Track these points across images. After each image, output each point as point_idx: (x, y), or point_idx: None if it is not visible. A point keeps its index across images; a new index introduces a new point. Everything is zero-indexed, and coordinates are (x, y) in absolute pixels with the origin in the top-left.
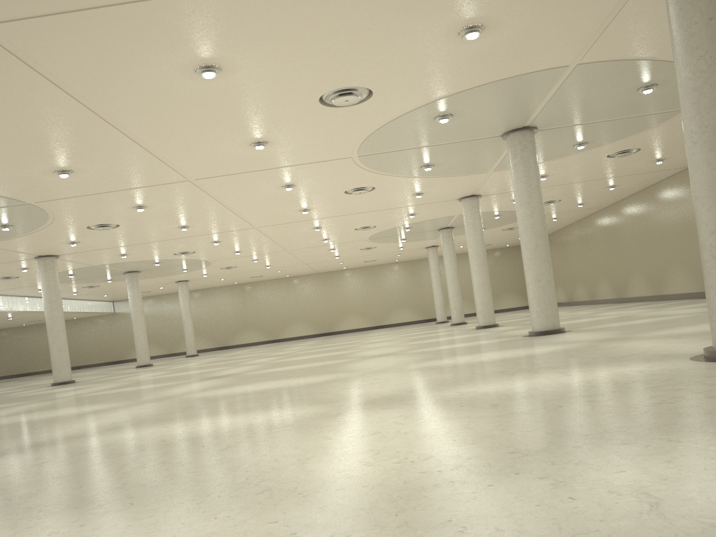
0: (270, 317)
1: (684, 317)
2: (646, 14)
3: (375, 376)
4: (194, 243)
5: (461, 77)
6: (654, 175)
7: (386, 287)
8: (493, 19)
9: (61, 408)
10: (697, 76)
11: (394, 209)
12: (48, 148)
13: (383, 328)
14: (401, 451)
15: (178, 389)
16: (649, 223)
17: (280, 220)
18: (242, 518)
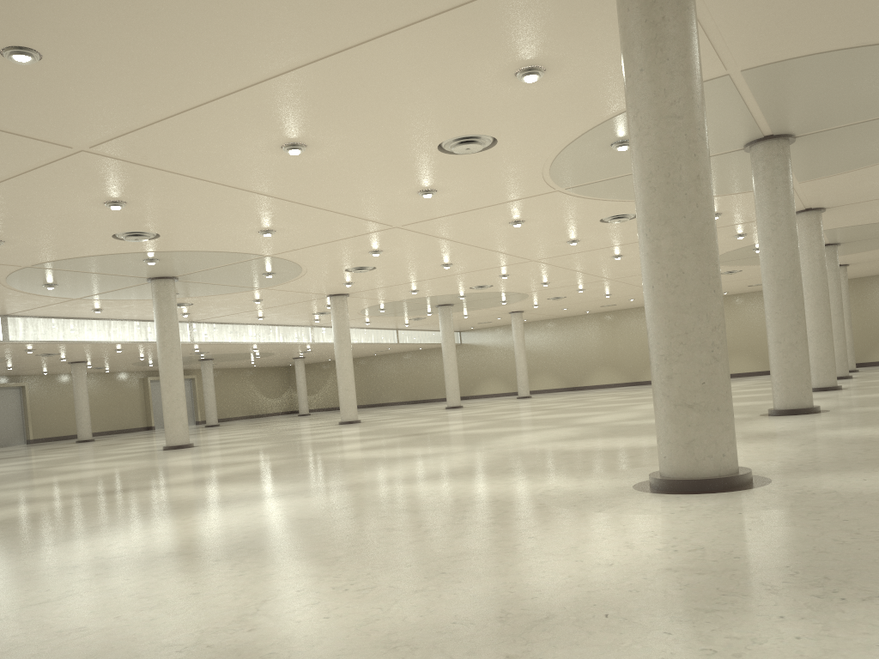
0: (631, 354)
1: None
2: (762, 12)
3: (458, 455)
4: (480, 278)
5: (586, 109)
6: None
7: None
8: (542, 59)
9: (247, 455)
10: (632, 141)
11: None
12: (232, 216)
13: None
14: (156, 538)
15: (351, 445)
16: None
17: (555, 252)
18: None
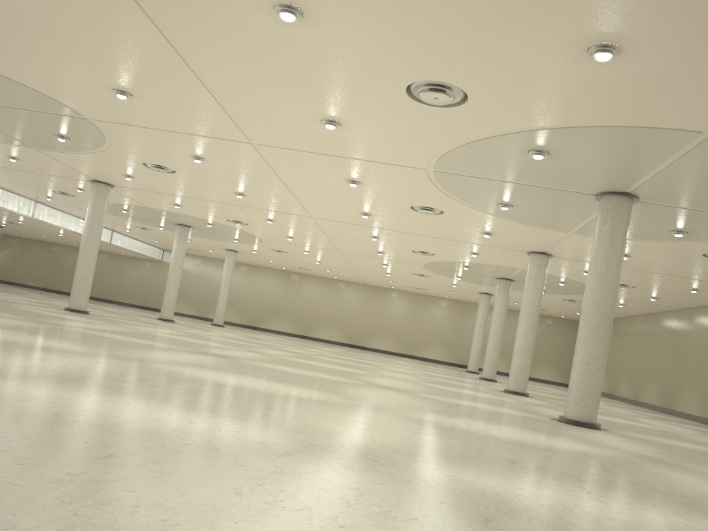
0: (306, 312)
1: None
2: None
3: (366, 413)
4: (248, 215)
5: (572, 109)
6: None
7: (428, 319)
8: (634, 43)
9: (32, 335)
10: None
11: (457, 242)
12: (107, 59)
13: (412, 358)
14: None
15: (163, 354)
16: None
17: (338, 217)
18: None
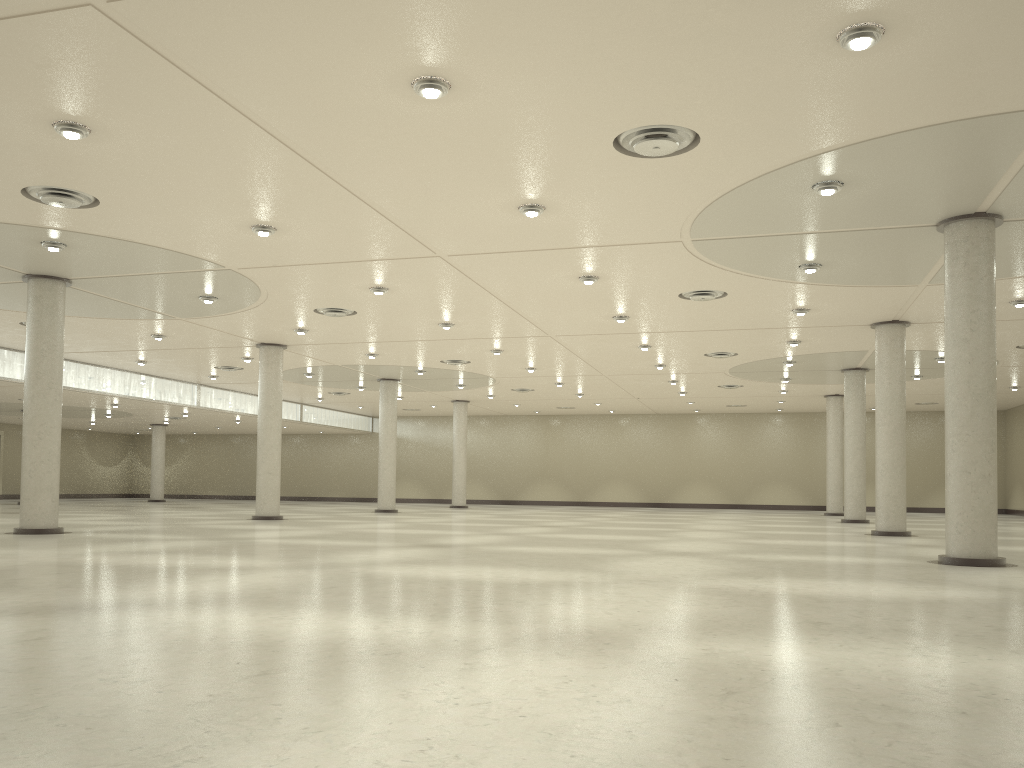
0: (579, 468)
1: None
2: None
3: (627, 589)
4: (466, 349)
5: (850, 119)
6: None
7: (757, 448)
8: (898, 15)
9: (204, 555)
10: None
11: (763, 330)
12: (235, 192)
13: (744, 509)
14: (464, 756)
15: (367, 554)
16: None
17: (585, 329)
18: None
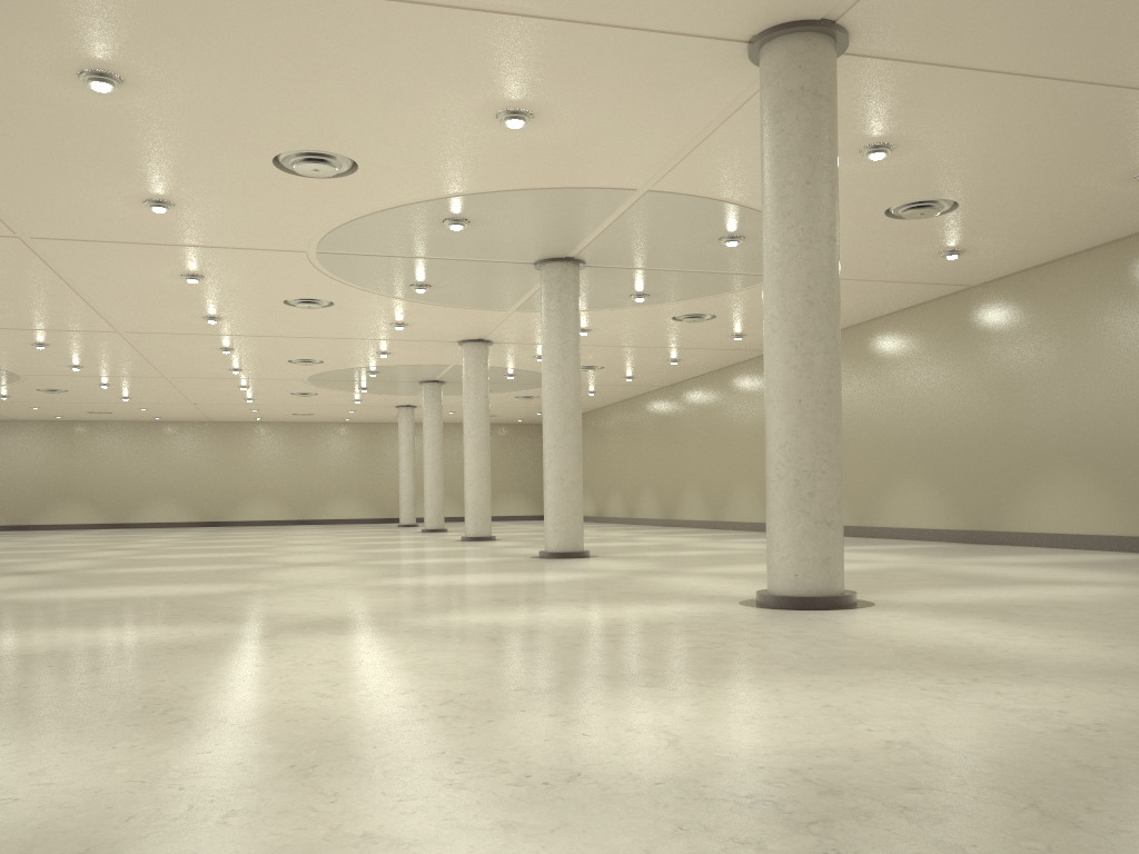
0: (116, 484)
1: (744, 553)
2: (739, 148)
3: (312, 592)
4: None
5: (490, 174)
6: (729, 354)
7: (324, 460)
8: (546, 109)
9: None
10: (785, 249)
11: (357, 340)
12: None
13: (311, 524)
14: (370, 683)
15: None
16: (717, 419)
17: (165, 327)
18: (156, 748)
